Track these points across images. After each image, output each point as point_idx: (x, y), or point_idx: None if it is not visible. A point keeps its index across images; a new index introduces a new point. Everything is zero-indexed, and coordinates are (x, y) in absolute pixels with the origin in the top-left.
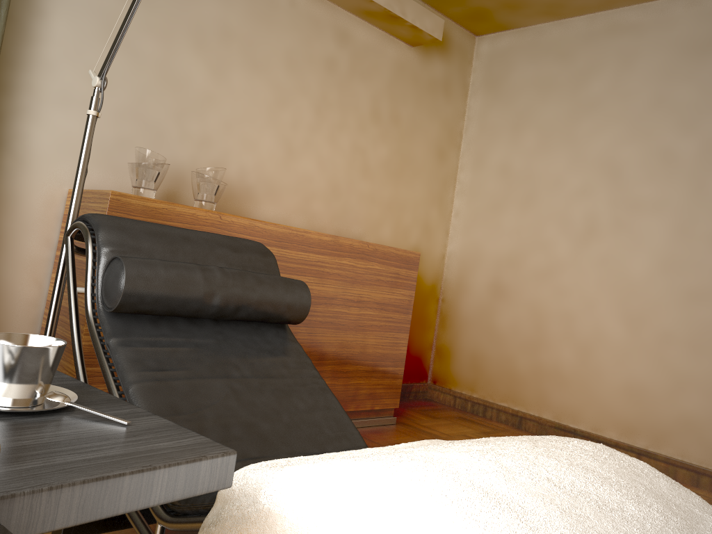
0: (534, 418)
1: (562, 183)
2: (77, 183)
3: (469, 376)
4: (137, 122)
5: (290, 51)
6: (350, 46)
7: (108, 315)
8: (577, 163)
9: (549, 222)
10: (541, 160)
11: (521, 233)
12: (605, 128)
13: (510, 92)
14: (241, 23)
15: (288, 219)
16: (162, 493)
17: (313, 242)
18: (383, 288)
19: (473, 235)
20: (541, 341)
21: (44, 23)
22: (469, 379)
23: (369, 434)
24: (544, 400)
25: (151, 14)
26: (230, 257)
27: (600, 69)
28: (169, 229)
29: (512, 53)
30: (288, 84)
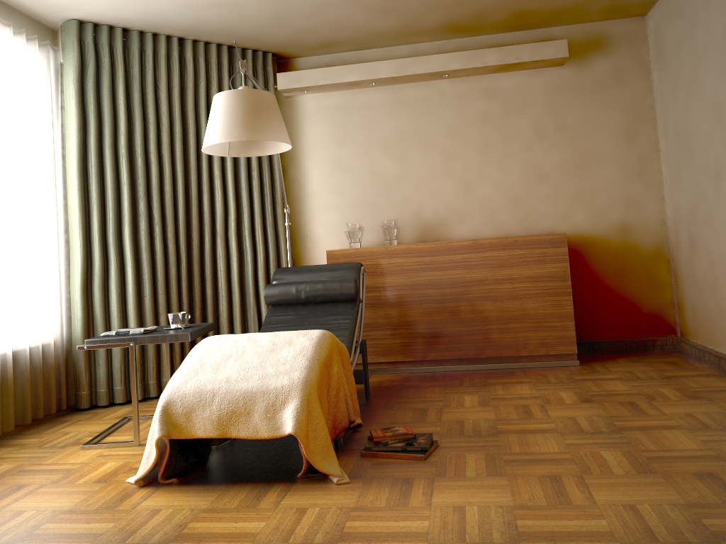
0: (723, 356)
1: (700, 133)
2: (287, 255)
3: (693, 326)
4: (363, 205)
5: (448, 123)
6: (498, 96)
7: (270, 307)
8: (702, 111)
9: (701, 171)
10: (688, 116)
11: (692, 187)
12: (708, 72)
13: (666, 59)
14: (409, 124)
15: (479, 231)
16: (169, 340)
17: (456, 247)
18: (531, 266)
19: (674, 197)
20: (715, 284)
21: (308, 176)
22: (694, 329)
23: (534, 370)
24: (725, 339)
25: (355, 146)
26: (329, 274)
27: (697, 16)
28: (305, 267)
29: (661, 23)
30: (453, 145)
